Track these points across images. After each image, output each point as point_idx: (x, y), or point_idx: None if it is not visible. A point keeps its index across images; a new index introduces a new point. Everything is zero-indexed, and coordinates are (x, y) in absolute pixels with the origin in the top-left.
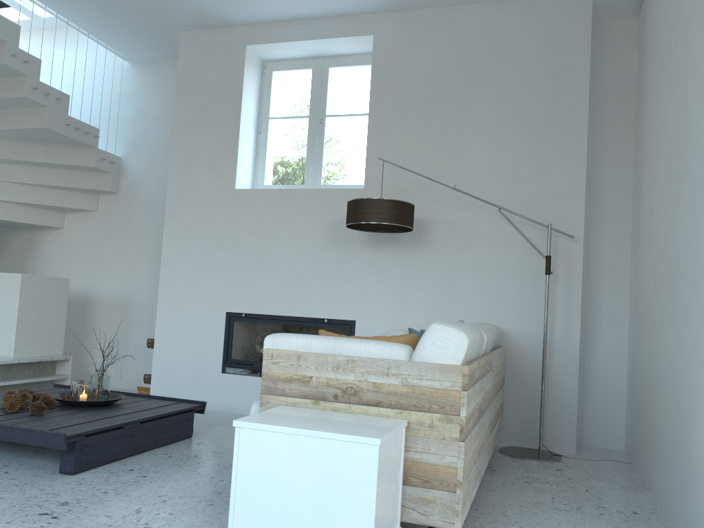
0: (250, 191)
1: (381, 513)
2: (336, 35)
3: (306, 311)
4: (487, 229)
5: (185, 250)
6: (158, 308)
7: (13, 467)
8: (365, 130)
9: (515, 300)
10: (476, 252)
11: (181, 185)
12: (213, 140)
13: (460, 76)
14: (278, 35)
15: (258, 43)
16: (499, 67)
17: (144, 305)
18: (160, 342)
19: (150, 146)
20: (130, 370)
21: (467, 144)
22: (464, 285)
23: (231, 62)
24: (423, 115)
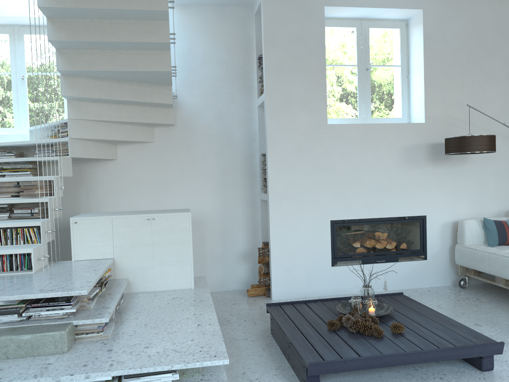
0: (340, 126)
1: None
2: (395, 6)
3: (391, 213)
4: (502, 148)
5: (289, 175)
6: (270, 224)
7: (448, 377)
8: (399, 78)
9: None
10: (496, 163)
11: (279, 122)
12: (304, 84)
13: (481, 45)
14: (350, 0)
15: (334, 5)
16: (503, 41)
17: (215, 221)
18: (276, 251)
19: (202, 83)
20: (209, 276)
21: (487, 92)
22: (490, 185)
23: (312, 19)
24: (459, 71)
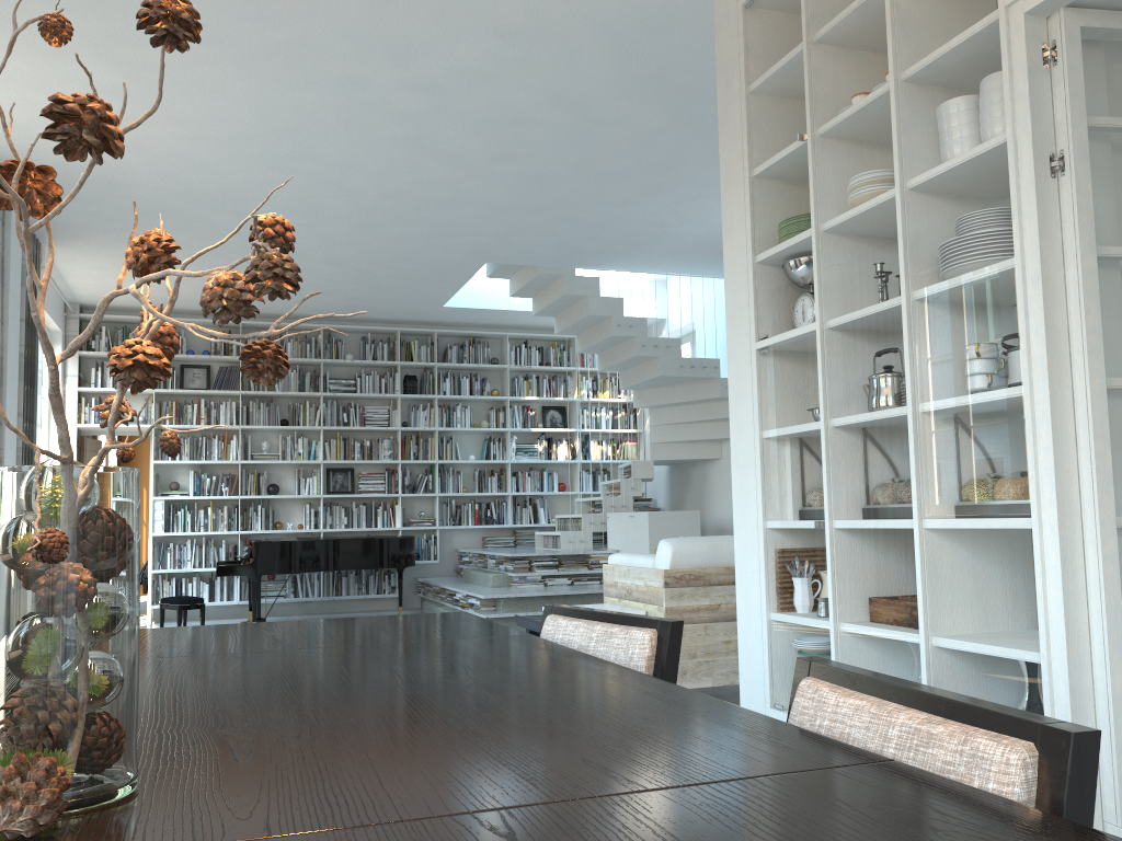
0: None
1: None
2: None
3: None
4: None
5: None
6: None
7: None
8: None
9: None
10: None
11: None
12: None
13: None
14: None
15: None
16: None
17: None
18: None
19: None
20: None
21: None
22: None
23: None
24: None
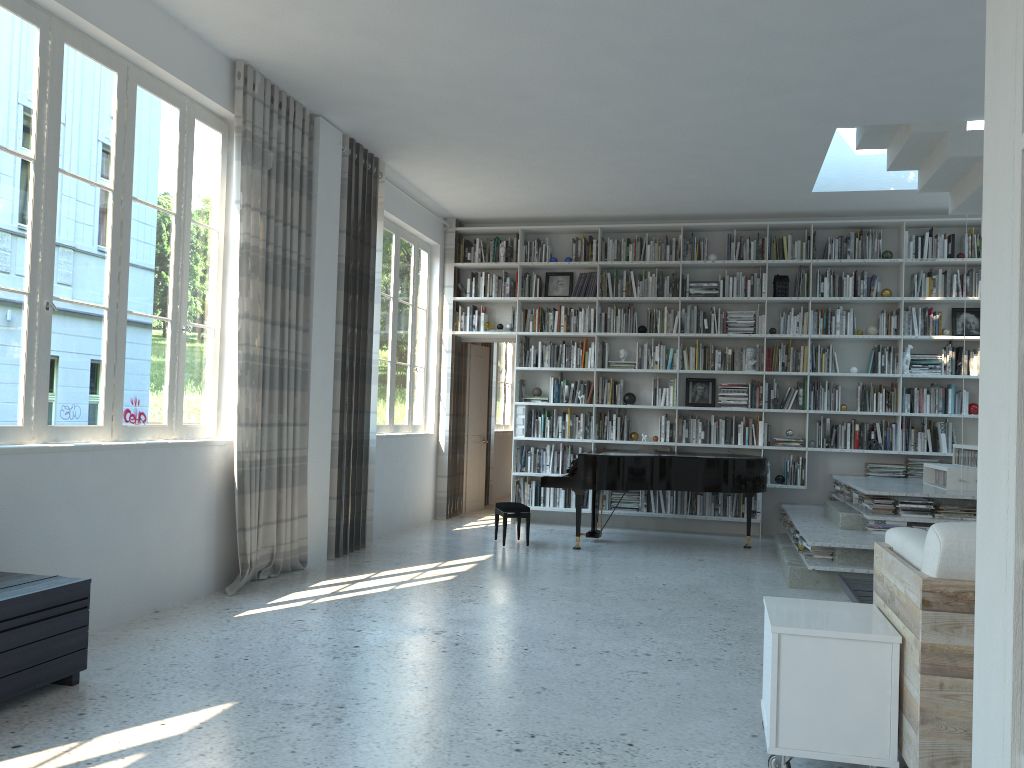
0: None
1: (809, 711)
2: None
3: None
4: None
5: None
6: None
7: None
8: None
9: None
10: None
11: None
12: None
13: None
14: None
15: None
16: None
17: None
18: None
19: None
20: None
21: None
22: None
23: None
24: None
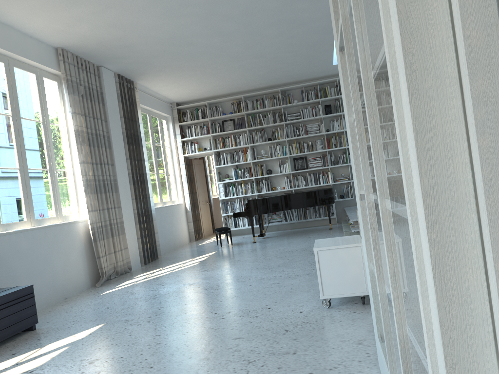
0: None
1: (333, 279)
2: None
3: None
4: None
5: None
6: None
7: None
8: None
9: None
10: None
11: None
12: None
13: None
14: None
15: None
16: None
17: None
18: None
19: None
20: None
21: None
22: None
23: None
24: None
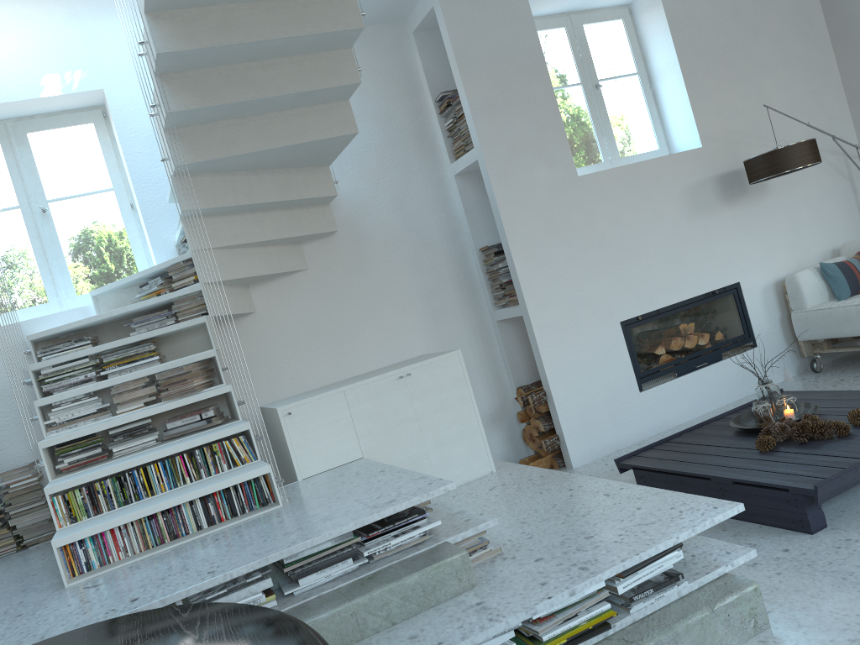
0: (596, 175)
1: None
2: None
3: (696, 290)
4: None
5: (547, 267)
6: (540, 350)
7: None
8: (641, 91)
9: (839, 219)
10: (803, 185)
11: (511, 187)
12: (531, 122)
13: (741, 23)
14: None
15: None
16: (765, 12)
17: None
18: (559, 389)
19: (359, 155)
20: None
21: (766, 88)
22: (804, 218)
23: (517, 20)
24: (724, 64)
